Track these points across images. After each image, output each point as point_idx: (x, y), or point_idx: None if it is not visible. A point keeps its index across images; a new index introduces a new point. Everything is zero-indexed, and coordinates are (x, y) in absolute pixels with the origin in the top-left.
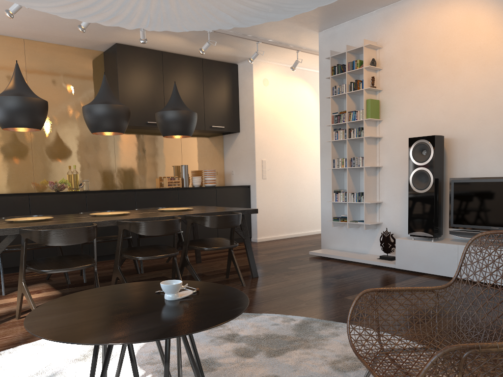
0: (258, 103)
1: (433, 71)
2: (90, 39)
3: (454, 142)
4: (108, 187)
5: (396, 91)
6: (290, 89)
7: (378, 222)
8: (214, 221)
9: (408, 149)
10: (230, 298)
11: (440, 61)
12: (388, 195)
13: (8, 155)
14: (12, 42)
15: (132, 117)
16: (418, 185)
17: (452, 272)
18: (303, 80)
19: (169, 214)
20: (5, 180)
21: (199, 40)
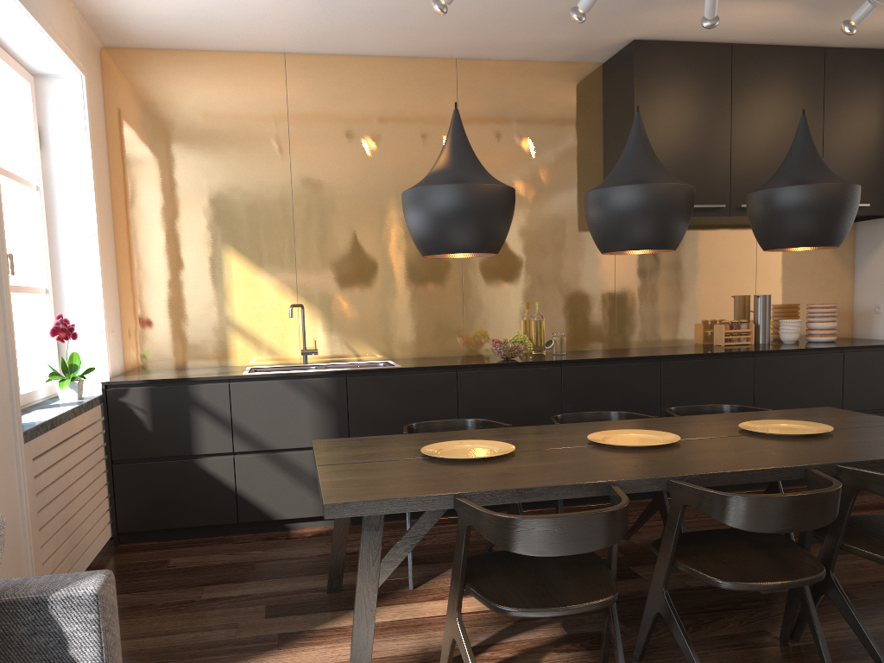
0: None
1: None
2: (581, 38)
3: None
4: (599, 344)
5: None
6: None
7: None
8: None
9: None
10: None
11: None
12: None
13: (422, 287)
14: (435, 69)
15: None
16: None
17: None
18: None
19: (790, 459)
20: (415, 334)
21: (836, 1)
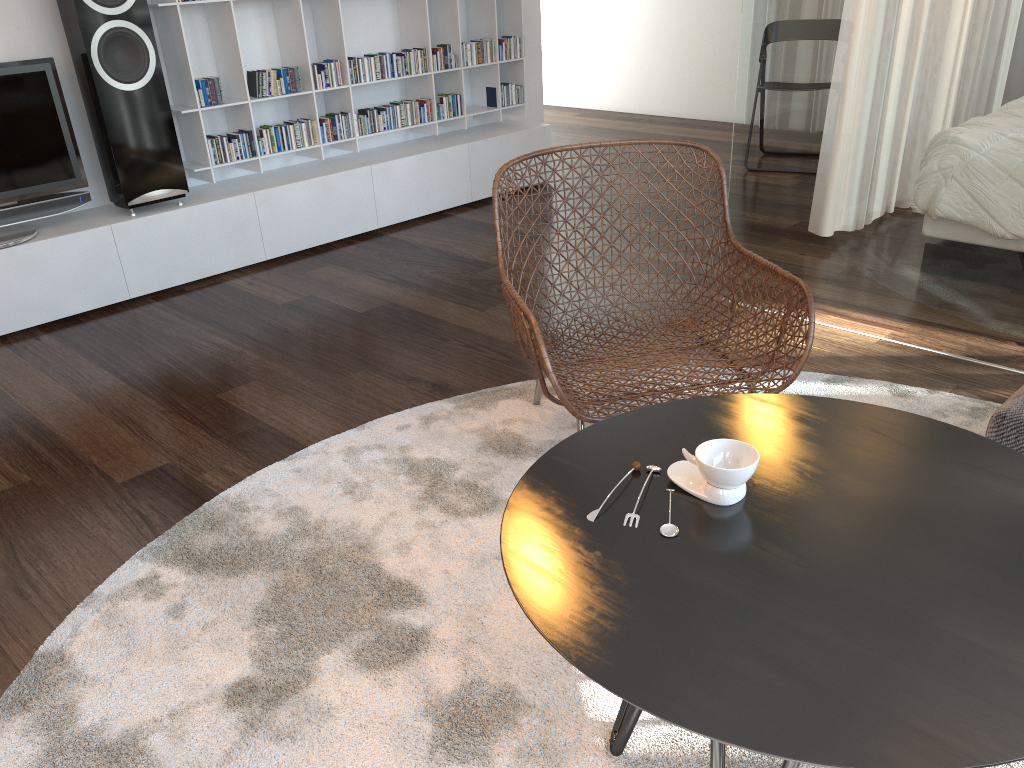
0: None
1: None
2: None
3: None
4: None
5: None
6: None
7: None
8: None
9: None
10: (693, 417)
11: None
12: None
13: None
14: None
15: None
16: None
17: None
18: None
19: None
20: None
21: None
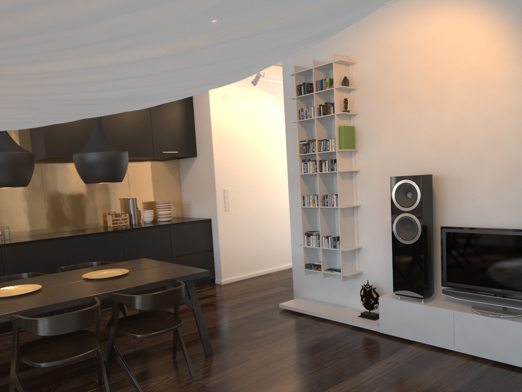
0: (216, 123)
1: (416, 94)
2: None
3: (444, 180)
4: (37, 231)
5: (374, 116)
6: (253, 104)
7: (358, 270)
8: (147, 301)
9: (390, 191)
10: None
11: (424, 82)
12: (368, 239)
13: None
14: None
15: (61, 147)
16: (404, 234)
17: (447, 342)
18: (269, 93)
19: (89, 292)
20: None
21: None
